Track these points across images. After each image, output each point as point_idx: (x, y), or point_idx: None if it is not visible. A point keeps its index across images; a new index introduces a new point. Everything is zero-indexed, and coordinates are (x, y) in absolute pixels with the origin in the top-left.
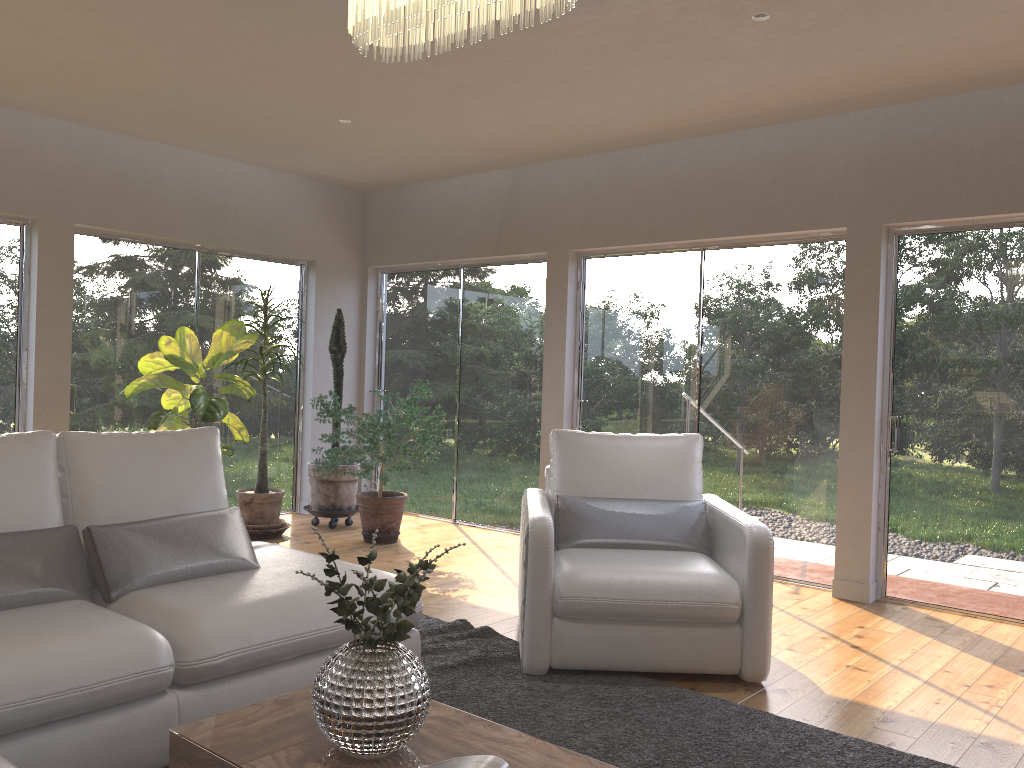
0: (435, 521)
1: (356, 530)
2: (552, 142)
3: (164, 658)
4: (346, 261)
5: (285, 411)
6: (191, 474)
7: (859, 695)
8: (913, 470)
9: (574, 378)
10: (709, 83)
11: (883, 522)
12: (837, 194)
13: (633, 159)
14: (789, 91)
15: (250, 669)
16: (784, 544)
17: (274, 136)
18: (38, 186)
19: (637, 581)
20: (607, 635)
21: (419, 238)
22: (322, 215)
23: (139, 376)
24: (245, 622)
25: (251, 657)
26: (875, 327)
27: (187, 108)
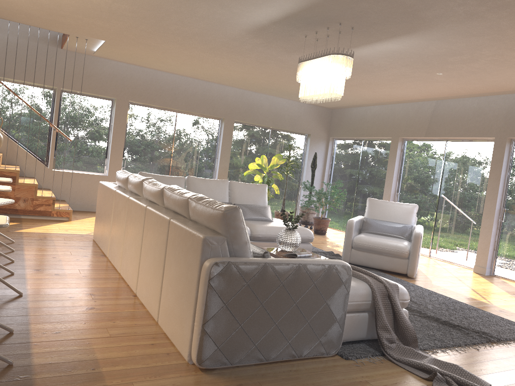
0: (343, 232)
1: (313, 230)
2: (392, 99)
3: (248, 232)
4: (322, 134)
5: (294, 187)
6: (259, 195)
7: (442, 285)
8: (509, 229)
9: (396, 184)
10: (436, 87)
11: (496, 247)
12: (493, 125)
13: (425, 105)
14: (467, 90)
15: (267, 241)
16: (461, 252)
17: (297, 94)
18: (225, 108)
19: (377, 241)
20: (366, 256)
21: (348, 128)
22: (314, 118)
23: (248, 169)
24: (266, 229)
25: (267, 237)
26: (500, 175)
27: (270, 87)
